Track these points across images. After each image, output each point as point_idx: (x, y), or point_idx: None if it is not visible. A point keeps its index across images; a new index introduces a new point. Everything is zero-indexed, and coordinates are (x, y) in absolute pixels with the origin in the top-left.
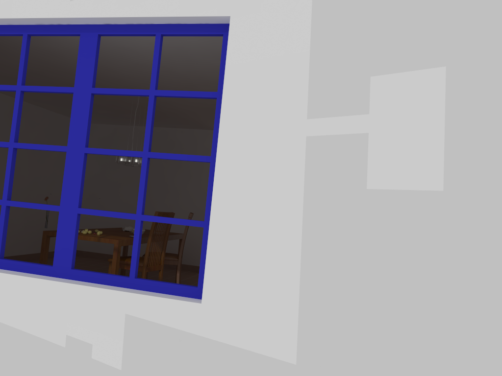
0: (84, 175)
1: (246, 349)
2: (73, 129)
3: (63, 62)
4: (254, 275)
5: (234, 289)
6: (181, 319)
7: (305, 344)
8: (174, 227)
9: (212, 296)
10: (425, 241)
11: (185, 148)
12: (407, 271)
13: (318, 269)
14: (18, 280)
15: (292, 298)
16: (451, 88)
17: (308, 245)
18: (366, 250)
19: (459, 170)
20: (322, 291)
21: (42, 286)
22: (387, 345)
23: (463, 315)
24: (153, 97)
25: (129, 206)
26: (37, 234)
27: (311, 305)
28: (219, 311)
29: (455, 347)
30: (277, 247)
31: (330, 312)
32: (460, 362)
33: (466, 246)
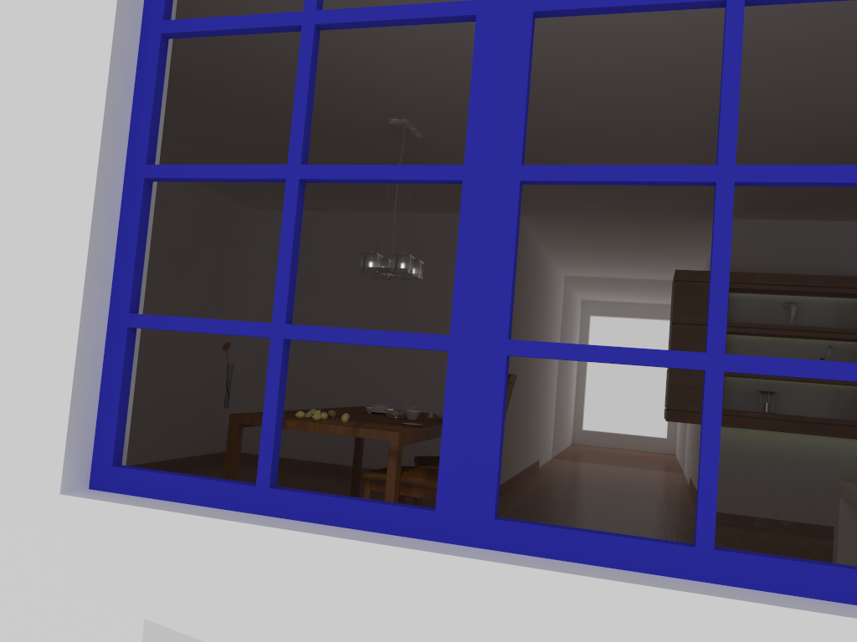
0: (517, 244)
1: None
2: (480, 115)
3: (276, 51)
4: None
5: None
6: None
7: None
8: (432, 406)
9: None
10: None
11: (449, 252)
12: None
13: None
14: (347, 553)
15: None
16: None
17: None
18: None
19: None
20: None
21: (424, 573)
22: None
23: None
24: (740, 5)
25: (340, 367)
26: (173, 422)
27: None
28: None
29: None
30: None
31: None
32: None
33: None
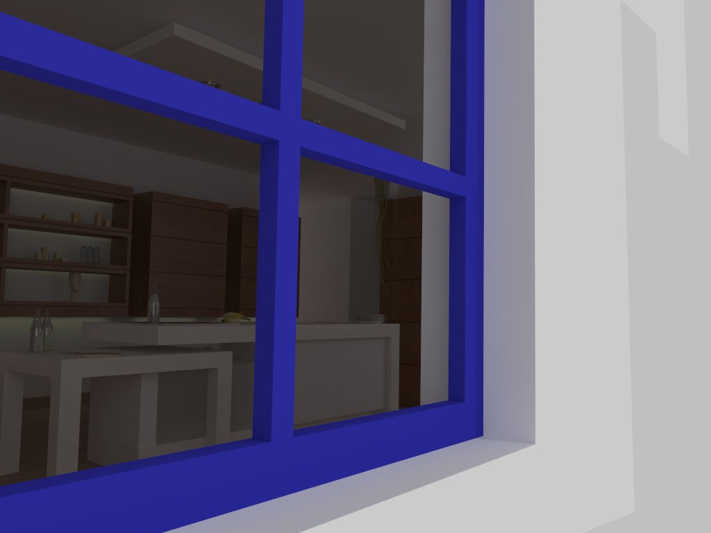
0: None
1: (593, 528)
2: None
3: None
4: (593, 327)
5: (574, 373)
6: (506, 524)
7: (638, 461)
8: None
9: (549, 411)
10: (685, 233)
11: None
12: (681, 283)
13: (639, 293)
14: None
15: (625, 367)
16: (685, 1)
17: (631, 244)
18: (663, 252)
19: (692, 129)
20: (644, 339)
21: None
22: (678, 414)
23: (701, 340)
24: None
25: None
26: None
27: (638, 373)
28: (560, 449)
29: (700, 389)
30: (609, 250)
31: (650, 378)
32: (702, 409)
33: (698, 241)
